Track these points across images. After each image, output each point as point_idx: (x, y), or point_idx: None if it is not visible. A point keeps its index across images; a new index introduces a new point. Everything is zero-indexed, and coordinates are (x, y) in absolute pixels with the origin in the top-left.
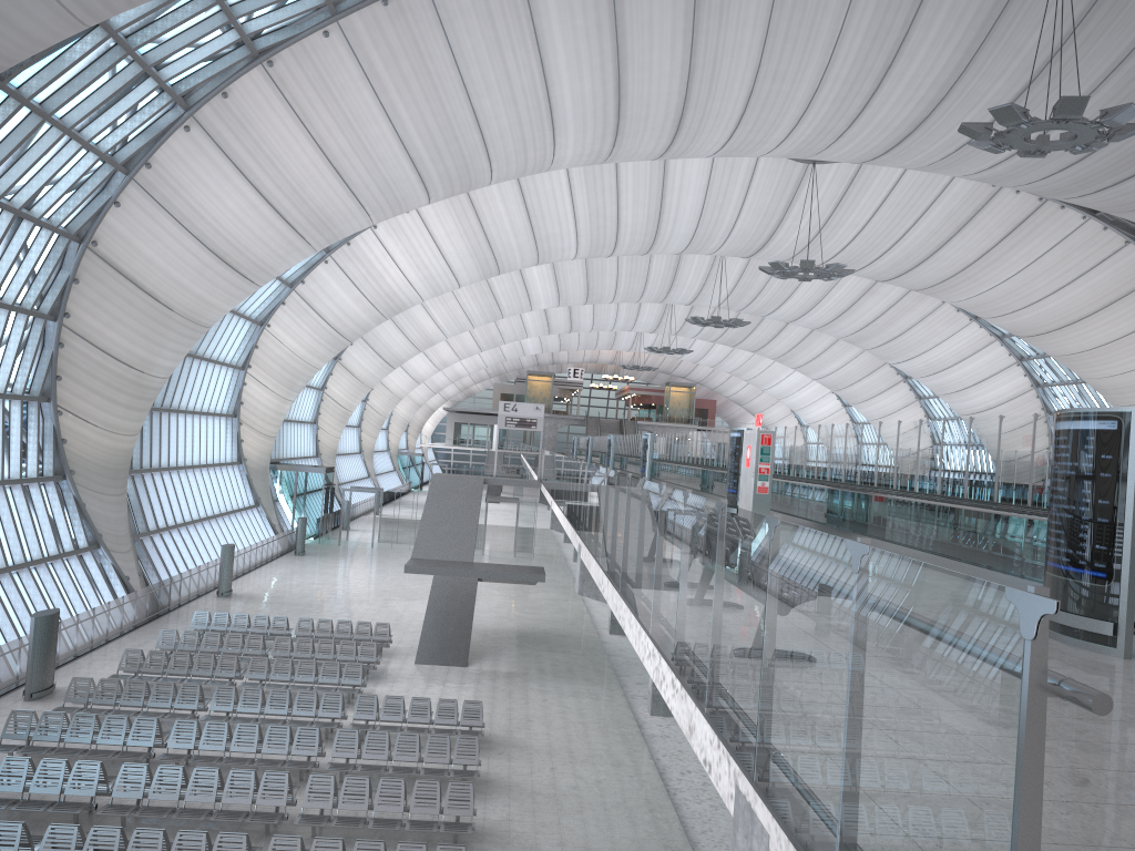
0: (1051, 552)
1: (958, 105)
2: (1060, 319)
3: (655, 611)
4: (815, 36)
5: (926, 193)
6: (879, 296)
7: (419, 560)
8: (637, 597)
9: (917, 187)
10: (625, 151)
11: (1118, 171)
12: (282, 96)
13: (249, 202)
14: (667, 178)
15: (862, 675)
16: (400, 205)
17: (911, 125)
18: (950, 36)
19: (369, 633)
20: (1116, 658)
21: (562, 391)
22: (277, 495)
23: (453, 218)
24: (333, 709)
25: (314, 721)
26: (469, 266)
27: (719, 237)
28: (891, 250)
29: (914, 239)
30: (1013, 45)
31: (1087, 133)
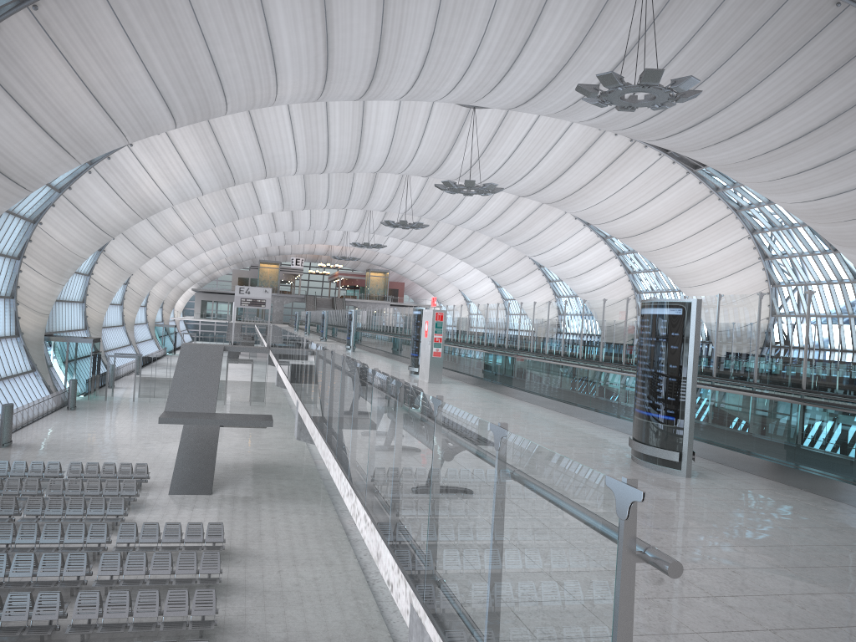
0: (638, 402)
1: (575, 70)
2: (644, 226)
3: (352, 460)
4: (474, 13)
5: (553, 133)
6: (521, 207)
7: (171, 412)
8: (339, 448)
9: (547, 129)
10: (333, 93)
11: (682, 122)
12: (46, 35)
13: (20, 122)
14: (366, 115)
15: (502, 531)
16: (151, 129)
17: (543, 83)
18: (570, 19)
19: (130, 472)
20: (681, 477)
21: (287, 276)
22: (51, 362)
23: (197, 140)
24: (99, 536)
25: (83, 547)
26: (210, 178)
27: (405, 161)
28: (529, 174)
29: (546, 167)
30: (613, 29)
31: (662, 96)
